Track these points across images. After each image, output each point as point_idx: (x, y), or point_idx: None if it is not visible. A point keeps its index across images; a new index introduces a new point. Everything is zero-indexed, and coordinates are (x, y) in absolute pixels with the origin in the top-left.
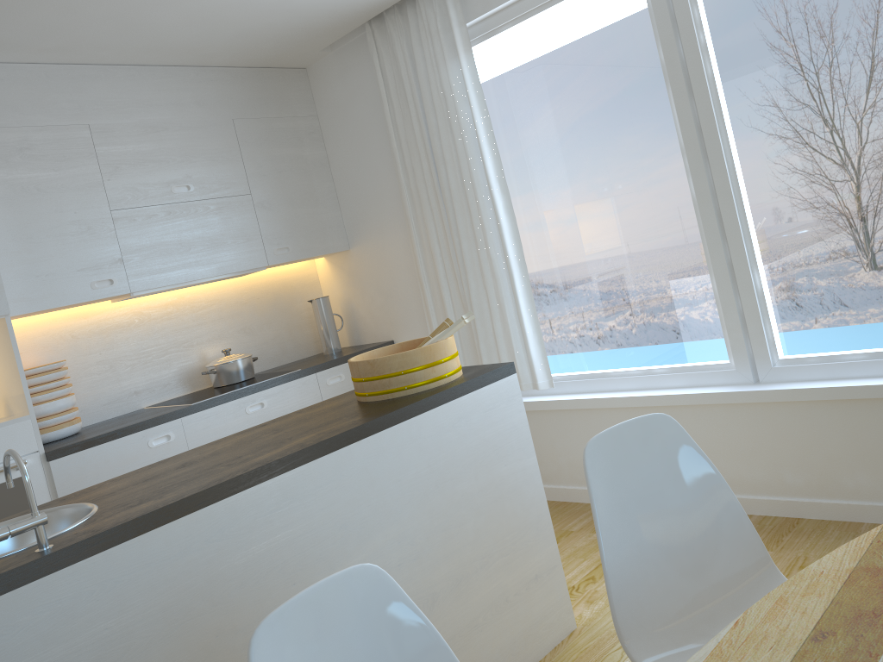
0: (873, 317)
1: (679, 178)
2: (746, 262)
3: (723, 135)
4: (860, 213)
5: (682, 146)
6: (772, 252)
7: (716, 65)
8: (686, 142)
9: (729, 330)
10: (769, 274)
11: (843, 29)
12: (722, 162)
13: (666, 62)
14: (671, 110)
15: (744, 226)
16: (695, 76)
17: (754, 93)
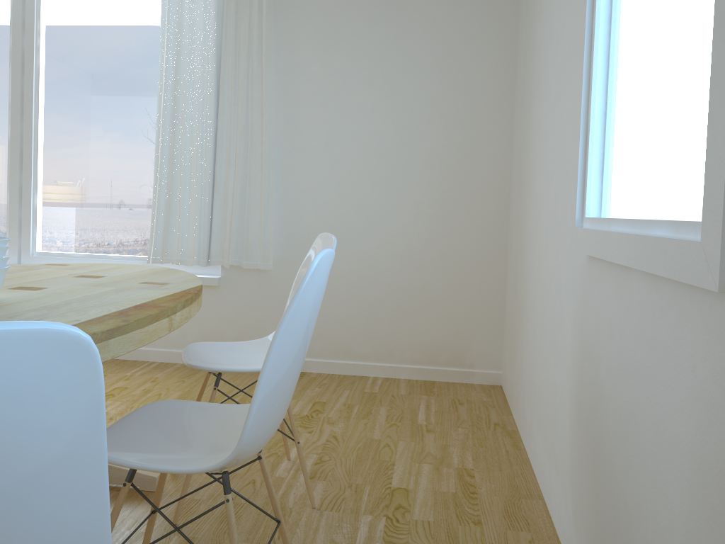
0: (93, 234)
1: (4, 124)
2: (31, 187)
3: (36, 105)
4: (99, 173)
5: (10, 103)
6: (48, 185)
7: (43, 61)
8: (13, 102)
9: (10, 228)
10: (44, 198)
11: (113, 68)
12: (31, 121)
13: (13, 47)
14: (9, 79)
15: (36, 164)
16: (28, 63)
17: (61, 86)
